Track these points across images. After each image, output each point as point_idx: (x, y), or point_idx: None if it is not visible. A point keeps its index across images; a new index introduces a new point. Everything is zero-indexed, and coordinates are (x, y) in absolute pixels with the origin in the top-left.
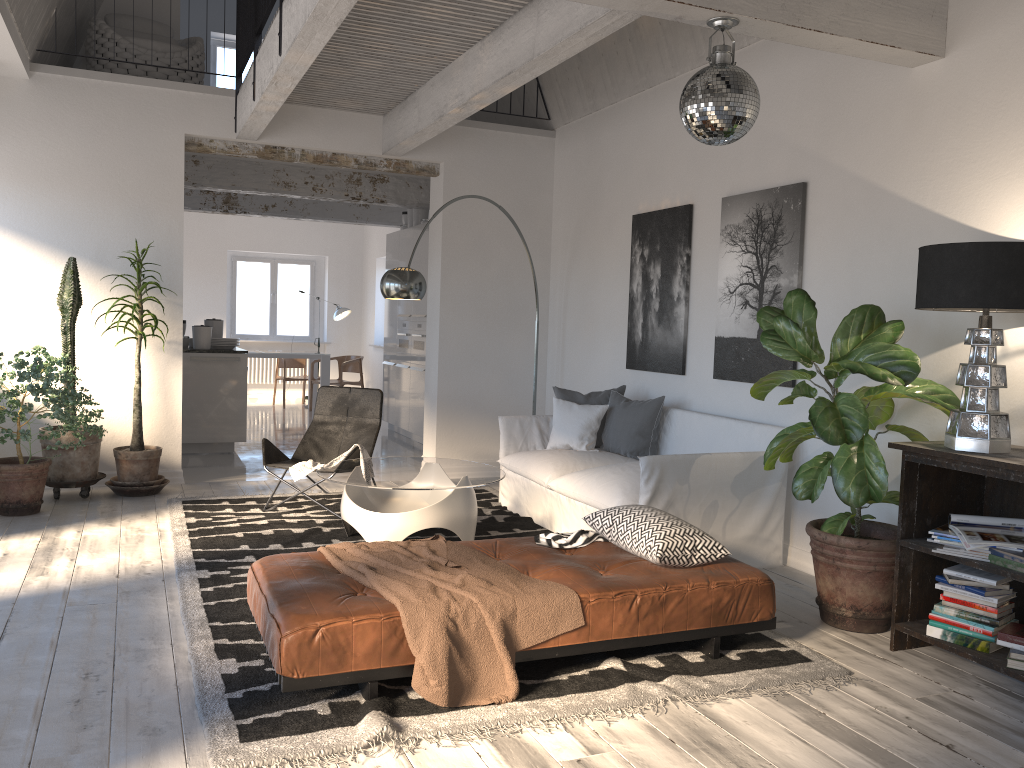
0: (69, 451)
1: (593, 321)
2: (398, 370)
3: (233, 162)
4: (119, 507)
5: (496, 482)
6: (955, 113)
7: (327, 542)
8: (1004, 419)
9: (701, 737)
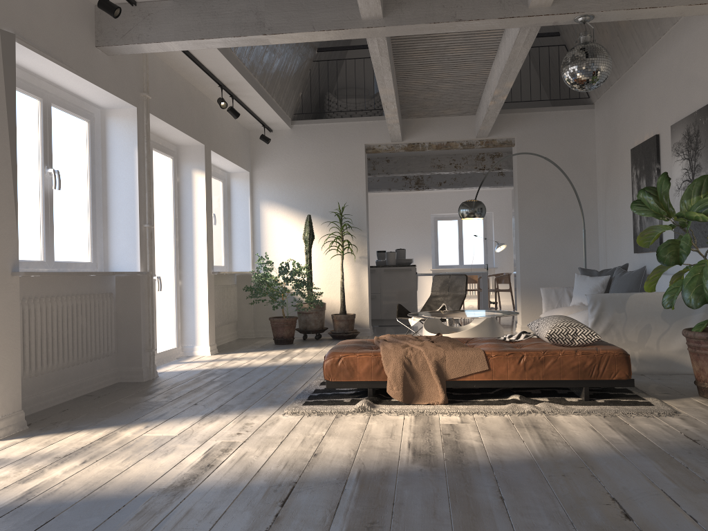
0: (308, 314)
1: (618, 225)
2: None
3: (408, 158)
4: (329, 343)
5: None
6: None
7: None
8: None
9: (532, 424)
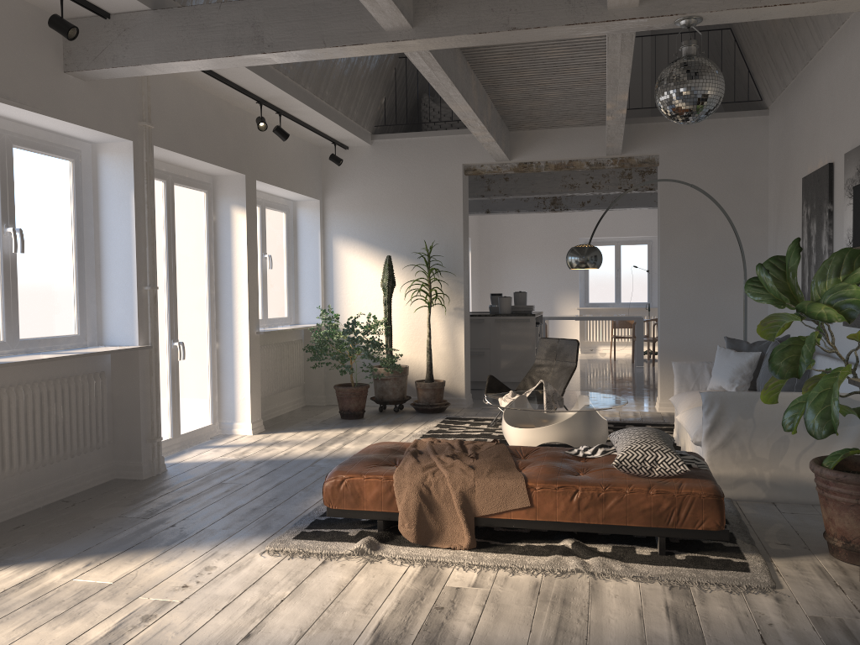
0: (385, 381)
1: None
2: None
3: (532, 175)
4: (408, 418)
5: None
6: None
7: None
8: None
9: (564, 596)
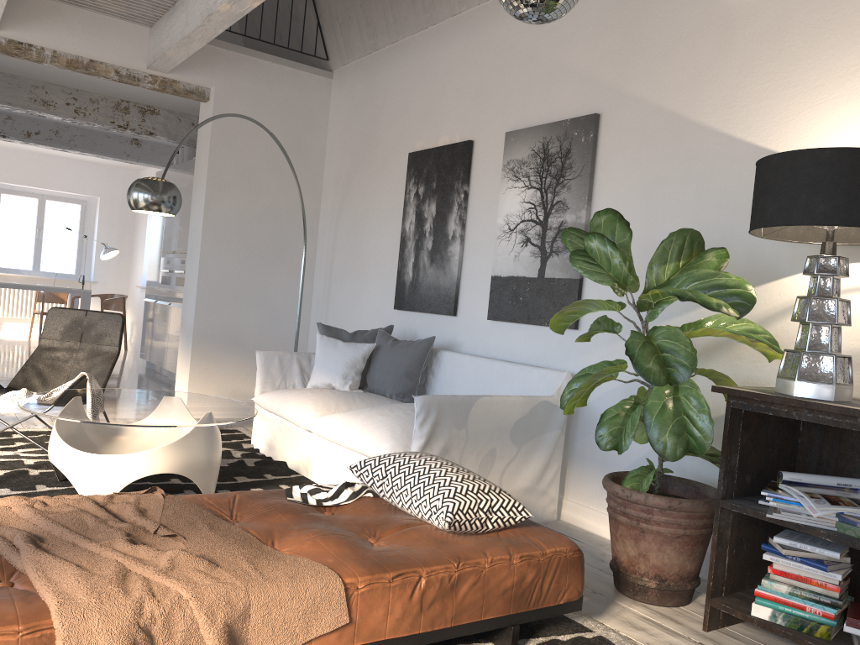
0: None
1: (362, 261)
2: (159, 307)
3: None
4: None
5: (251, 423)
6: (774, 35)
7: (29, 488)
8: (847, 362)
9: None
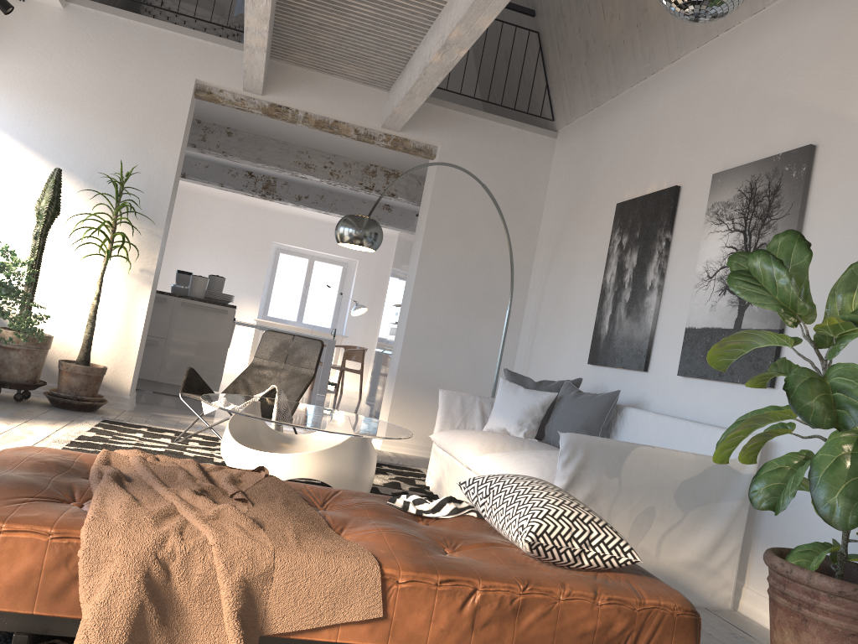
0: (10, 351)
1: (564, 315)
2: (385, 356)
3: (262, 138)
4: (39, 413)
5: None
6: None
7: None
8: None
9: None
